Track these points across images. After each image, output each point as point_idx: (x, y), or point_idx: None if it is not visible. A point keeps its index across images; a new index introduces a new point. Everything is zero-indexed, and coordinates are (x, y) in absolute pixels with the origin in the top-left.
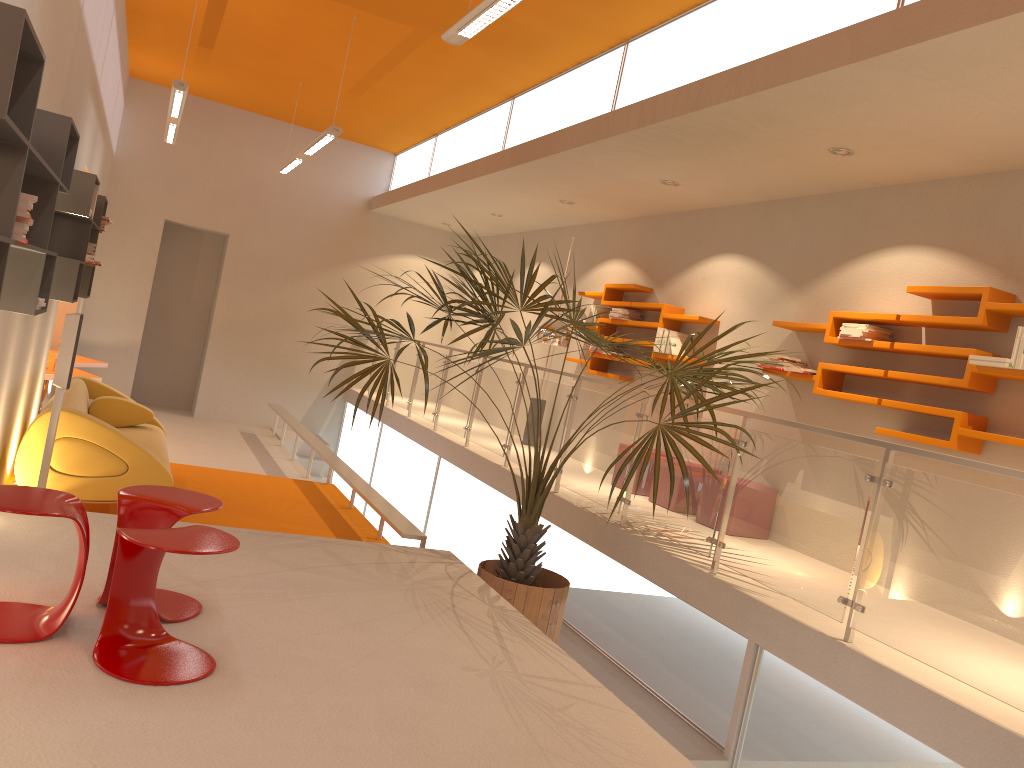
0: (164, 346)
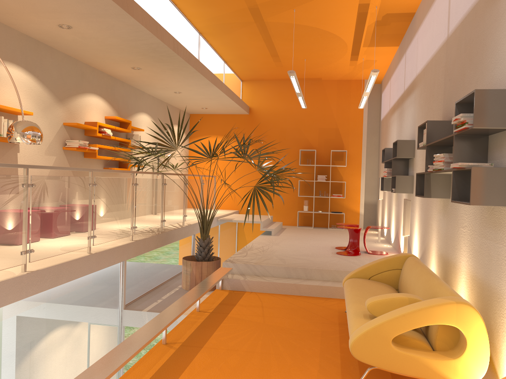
0: None
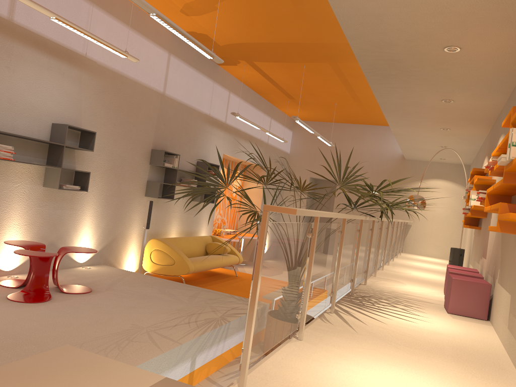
0: None
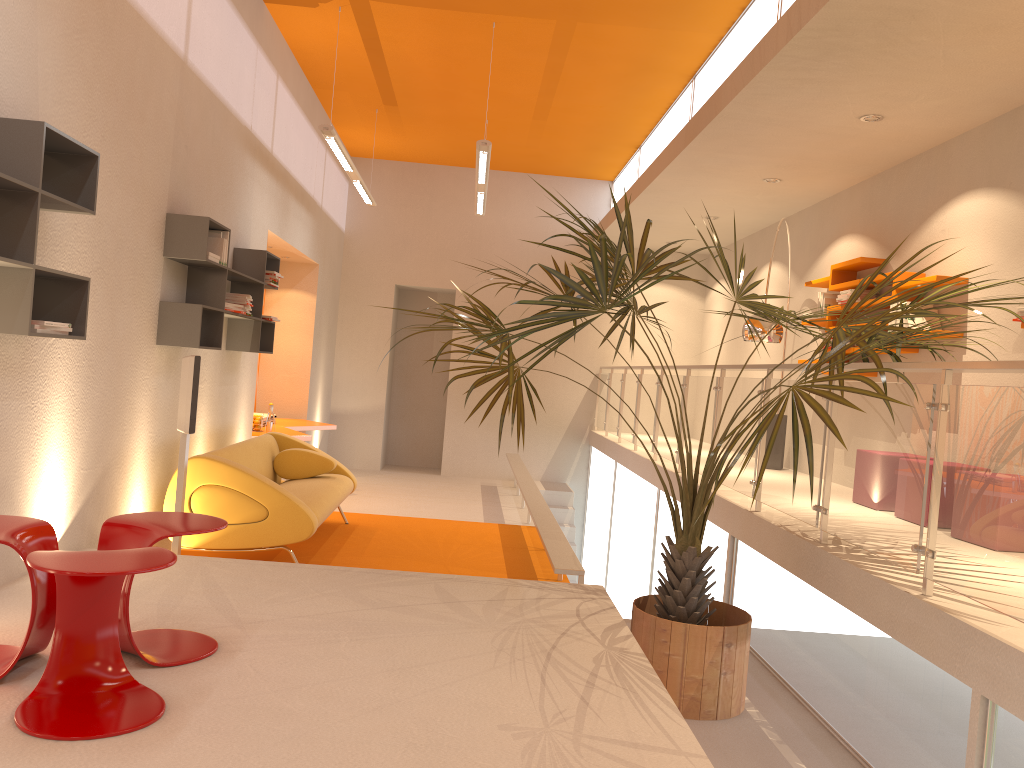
0: (412, 408)
